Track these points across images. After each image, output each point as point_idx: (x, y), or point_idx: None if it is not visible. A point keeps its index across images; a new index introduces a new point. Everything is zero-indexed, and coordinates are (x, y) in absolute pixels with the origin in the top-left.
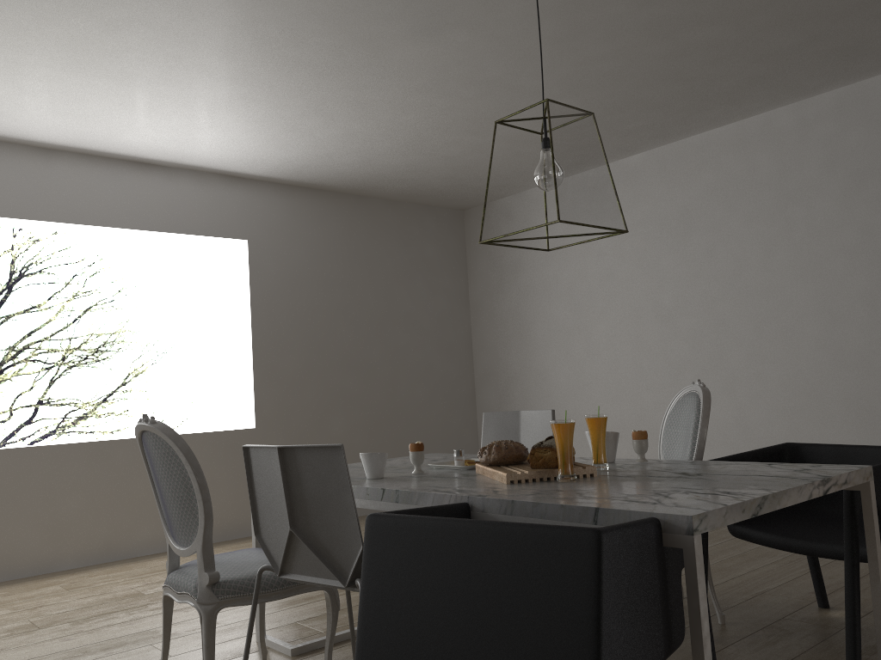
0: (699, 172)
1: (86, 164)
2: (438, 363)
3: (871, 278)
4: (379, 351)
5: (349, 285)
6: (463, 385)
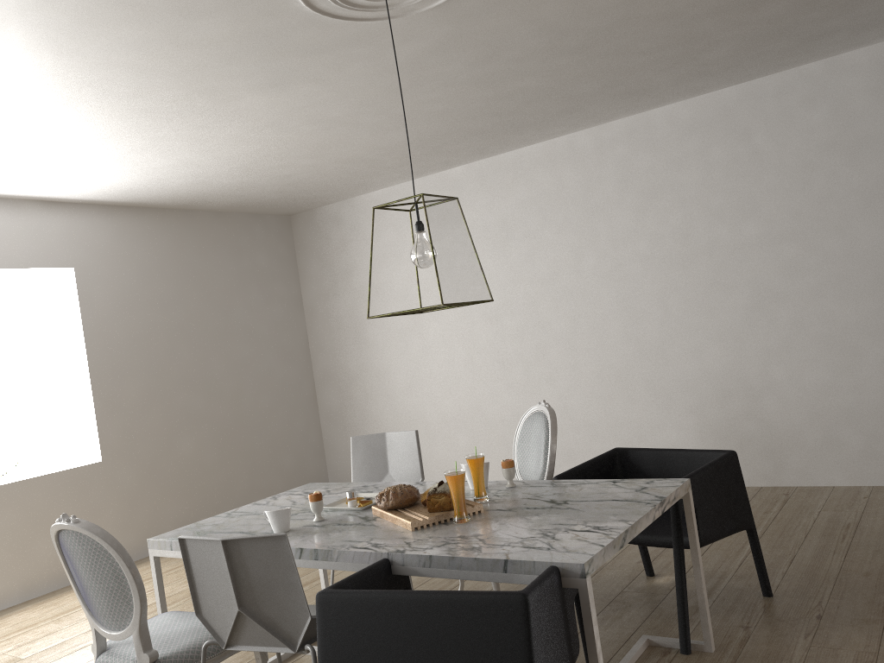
0: (514, 185)
1: None
2: (278, 369)
3: (661, 281)
4: (221, 365)
5: (184, 303)
6: (304, 388)
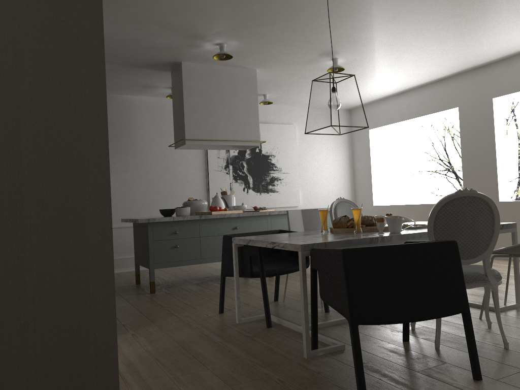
0: None
1: None
2: None
3: None
4: None
5: None
6: None
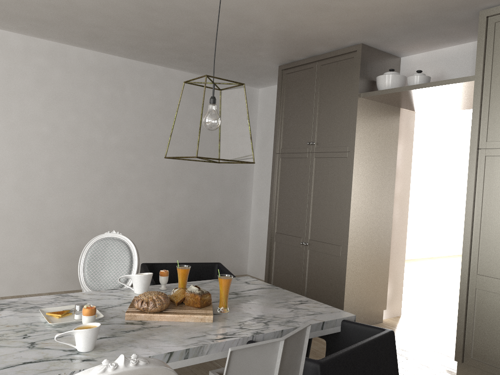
0: None
1: None
2: None
3: (53, 155)
4: None
5: None
6: None
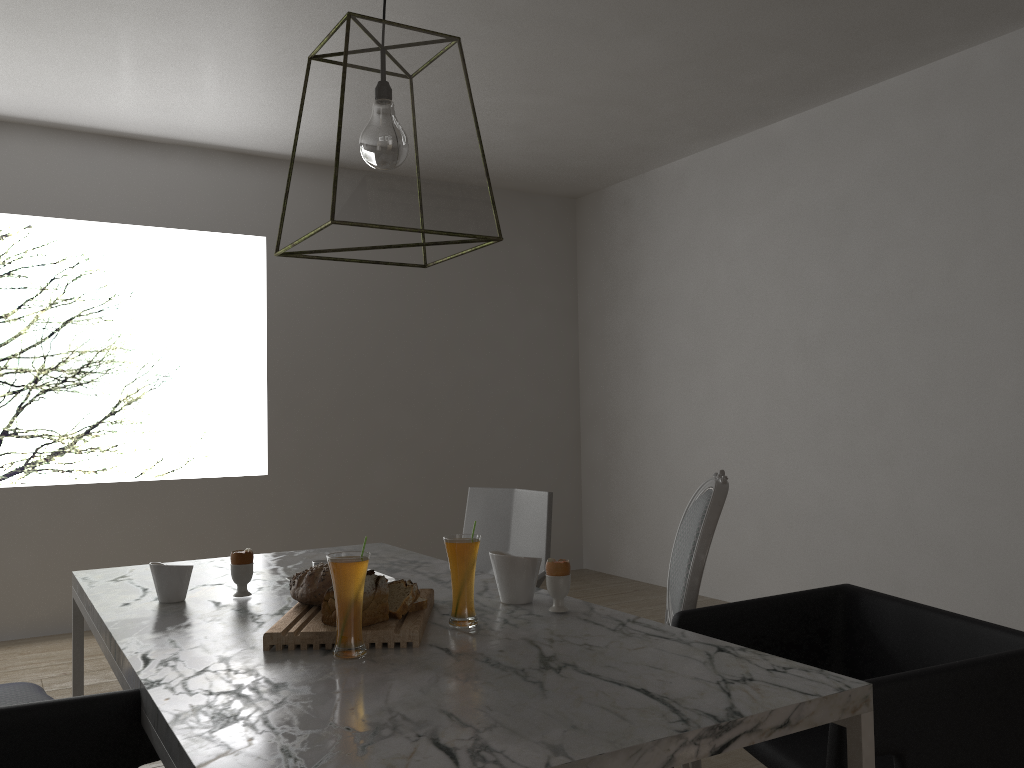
0: (864, 143)
1: (50, 140)
2: (528, 398)
3: None
4: (445, 381)
5: (406, 296)
6: (563, 428)
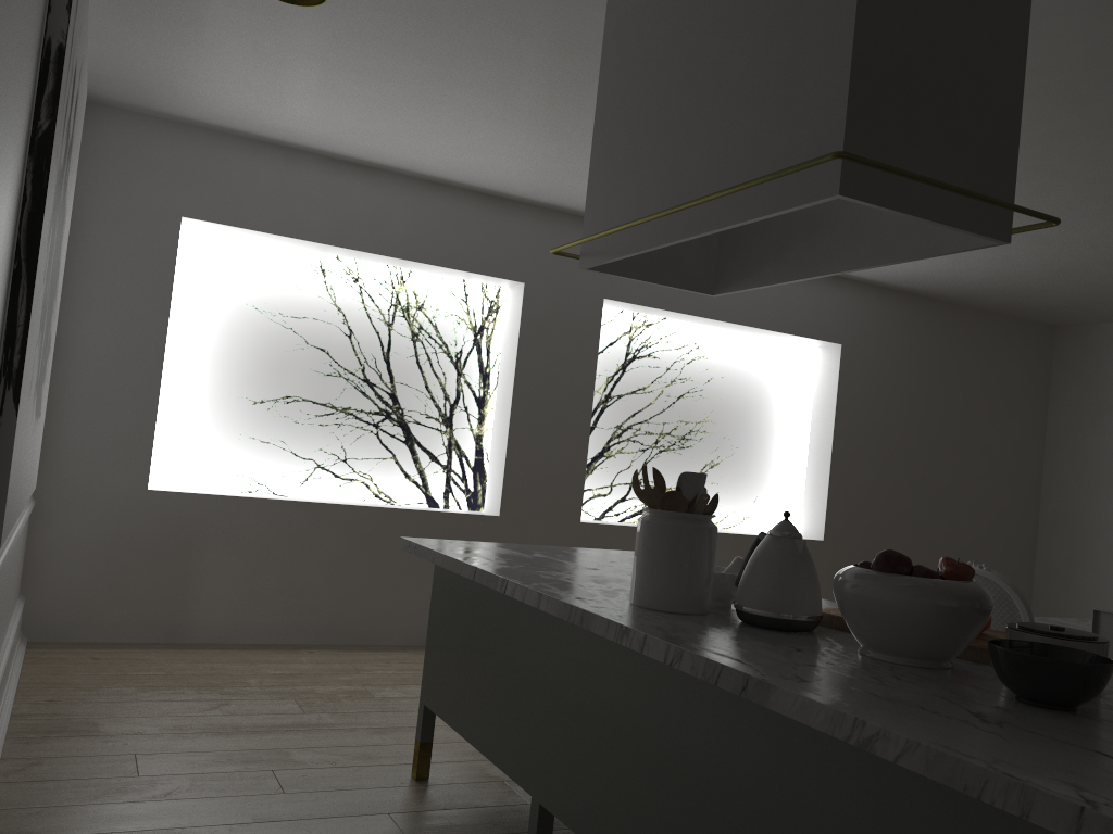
0: None
1: None
2: (1003, 497)
3: None
4: (947, 476)
5: (928, 401)
6: (1025, 526)
